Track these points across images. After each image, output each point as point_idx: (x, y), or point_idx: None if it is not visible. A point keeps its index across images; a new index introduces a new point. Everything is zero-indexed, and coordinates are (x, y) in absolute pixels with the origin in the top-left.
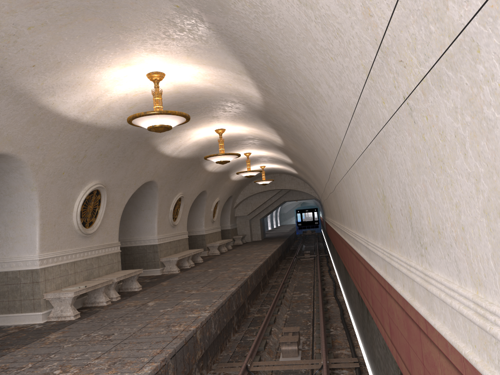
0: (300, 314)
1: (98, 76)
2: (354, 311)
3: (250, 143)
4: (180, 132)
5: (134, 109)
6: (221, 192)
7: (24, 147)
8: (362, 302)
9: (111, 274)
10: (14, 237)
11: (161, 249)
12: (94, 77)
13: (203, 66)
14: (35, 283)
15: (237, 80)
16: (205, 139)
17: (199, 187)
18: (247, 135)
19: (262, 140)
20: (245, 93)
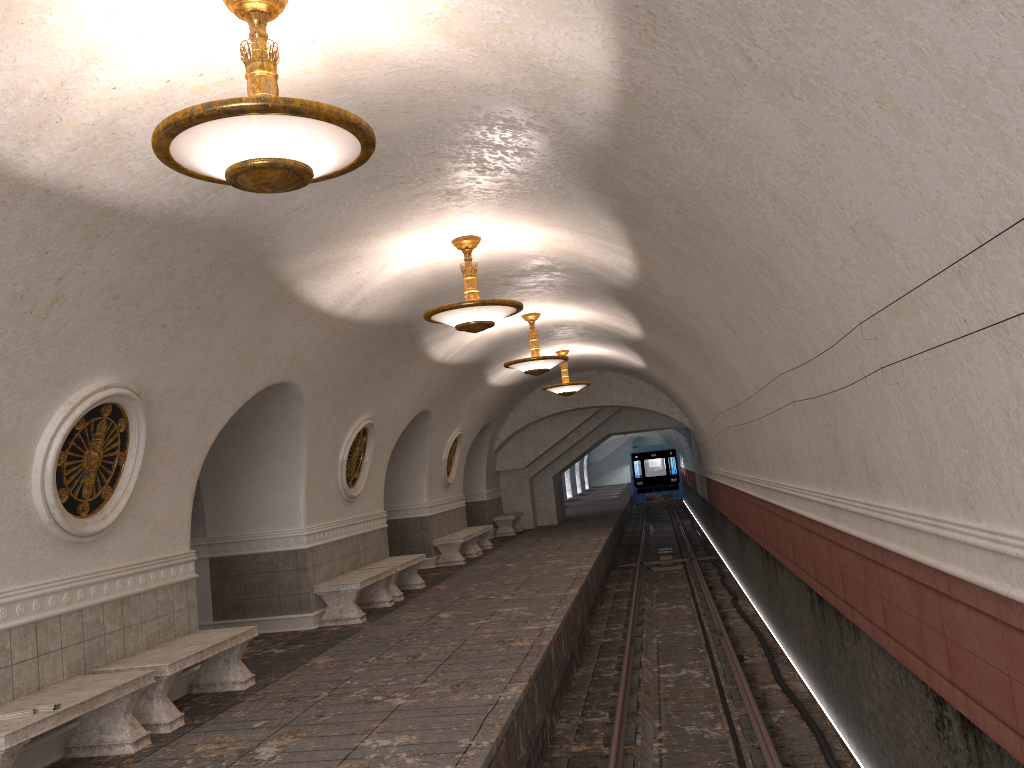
0: (696, 742)
1: None
2: (884, 756)
3: (542, 283)
4: (358, 242)
5: None
6: (466, 414)
7: None
8: (976, 767)
9: (163, 646)
10: None
11: (316, 562)
12: None
13: None
14: None
15: None
16: (426, 271)
17: (414, 402)
18: (536, 259)
19: (576, 272)
20: (558, 68)
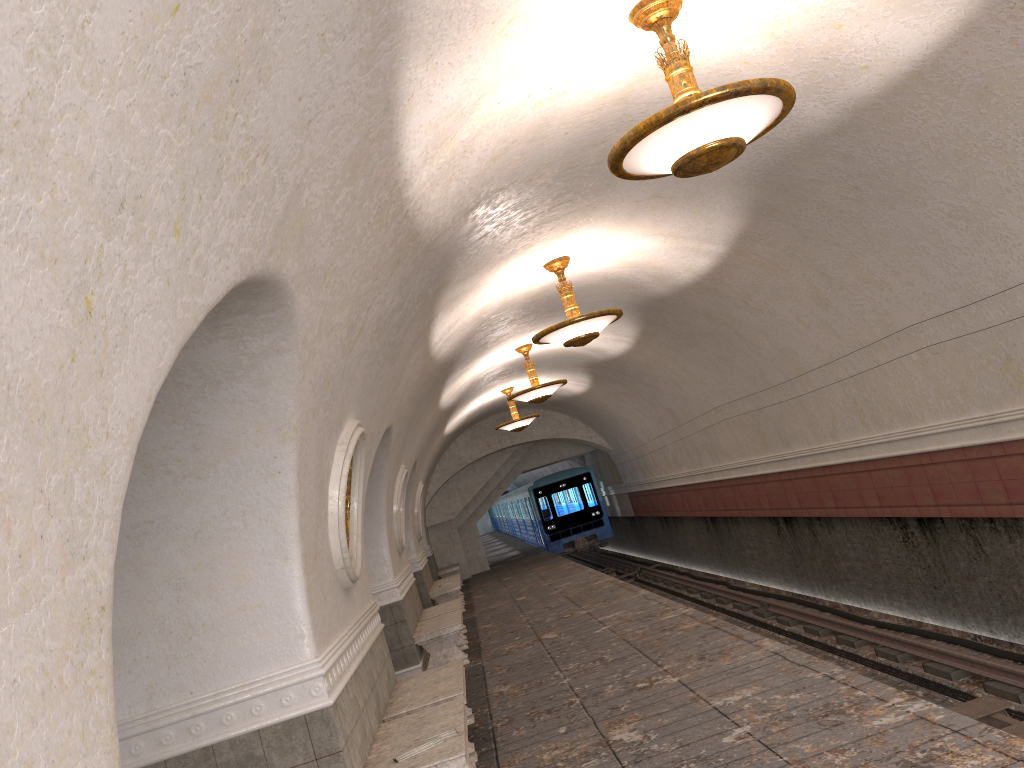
0: None
1: None
2: None
3: None
4: (490, 269)
5: (492, 168)
6: (425, 465)
7: (310, 268)
8: None
9: (401, 692)
10: (217, 620)
11: (407, 613)
12: None
13: None
14: (328, 758)
15: None
16: (500, 301)
17: (416, 452)
18: (593, 278)
19: (620, 286)
20: (852, 58)
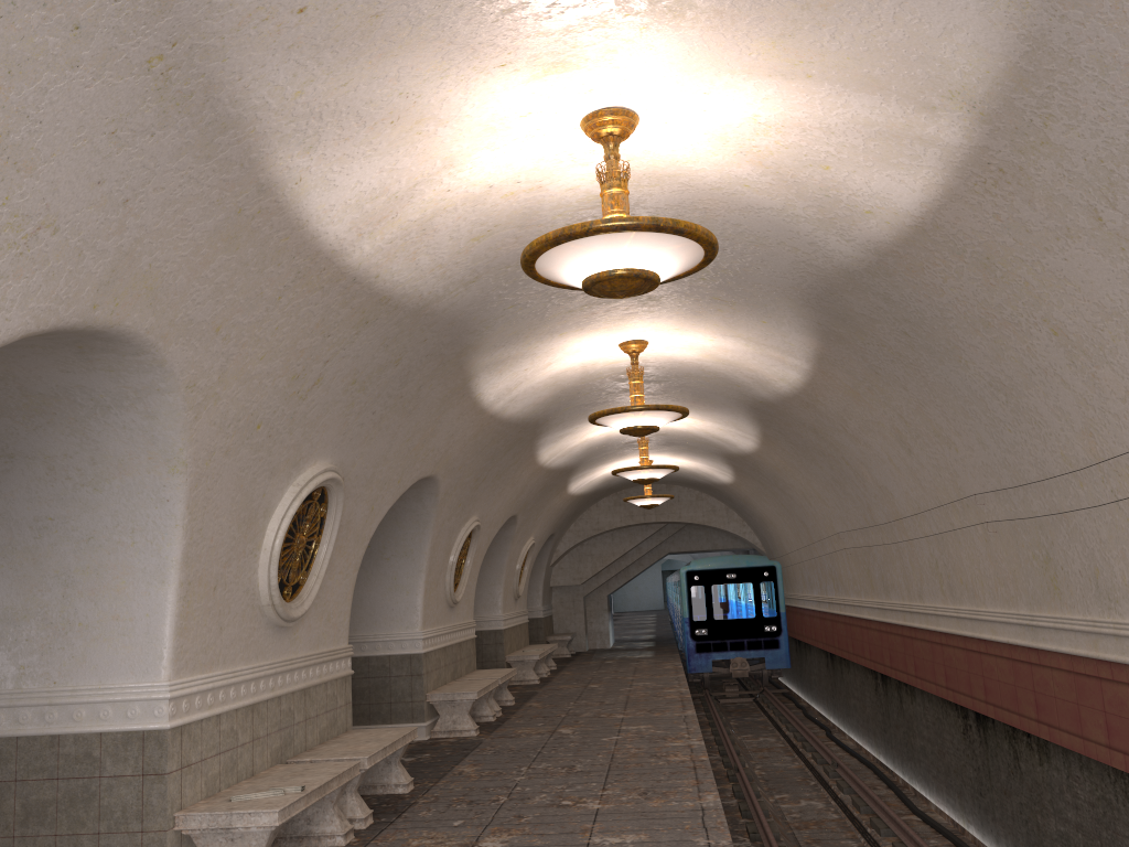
0: None
1: (453, 102)
2: None
3: (675, 390)
4: (542, 340)
5: (479, 246)
6: (541, 522)
7: (183, 322)
8: None
9: (334, 741)
10: (93, 623)
11: (428, 668)
12: (442, 102)
13: (797, 87)
14: (153, 777)
15: (879, 144)
16: (578, 371)
17: (509, 506)
18: (687, 366)
19: (722, 381)
20: (854, 201)
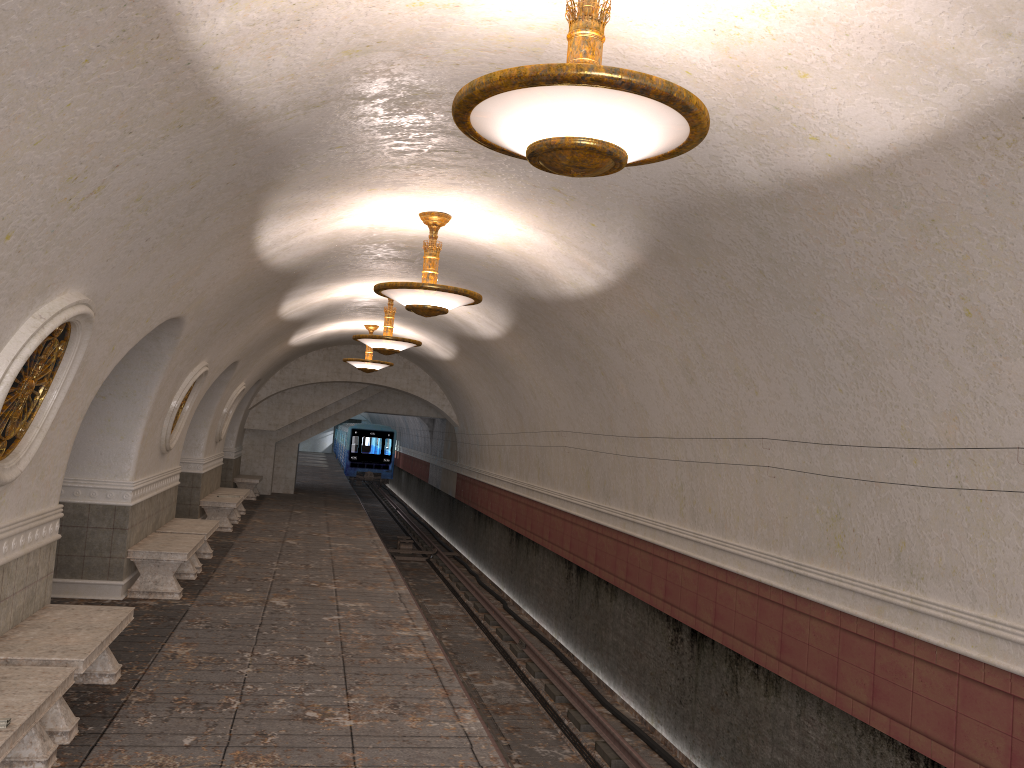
0: (555, 766)
1: None
2: None
3: (445, 269)
4: (348, 191)
5: (347, 63)
6: (255, 368)
7: None
8: None
9: (32, 625)
10: None
11: (133, 522)
12: None
13: None
14: None
15: (894, 63)
16: (363, 232)
17: (236, 352)
18: (475, 250)
19: (502, 271)
20: (805, 122)
